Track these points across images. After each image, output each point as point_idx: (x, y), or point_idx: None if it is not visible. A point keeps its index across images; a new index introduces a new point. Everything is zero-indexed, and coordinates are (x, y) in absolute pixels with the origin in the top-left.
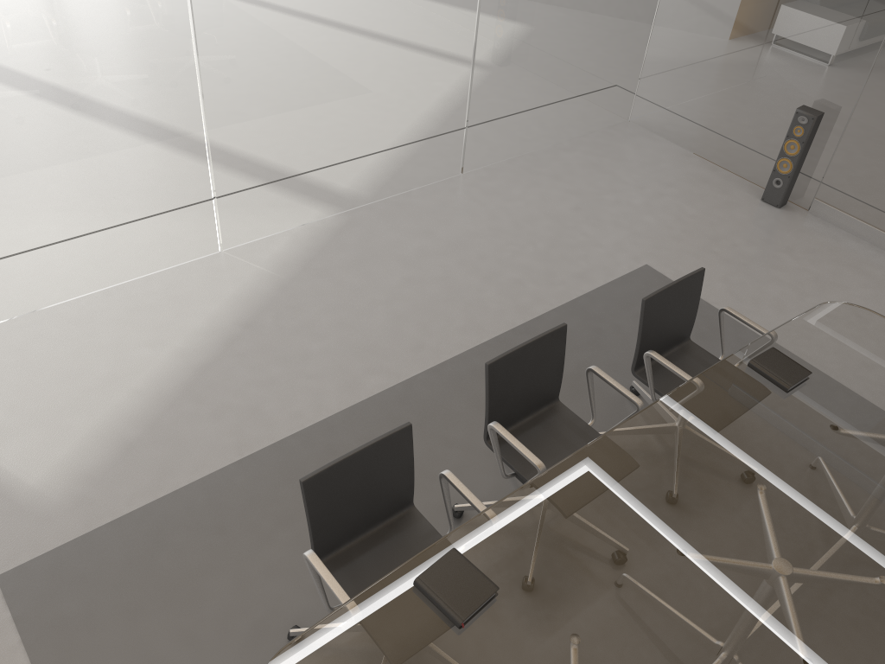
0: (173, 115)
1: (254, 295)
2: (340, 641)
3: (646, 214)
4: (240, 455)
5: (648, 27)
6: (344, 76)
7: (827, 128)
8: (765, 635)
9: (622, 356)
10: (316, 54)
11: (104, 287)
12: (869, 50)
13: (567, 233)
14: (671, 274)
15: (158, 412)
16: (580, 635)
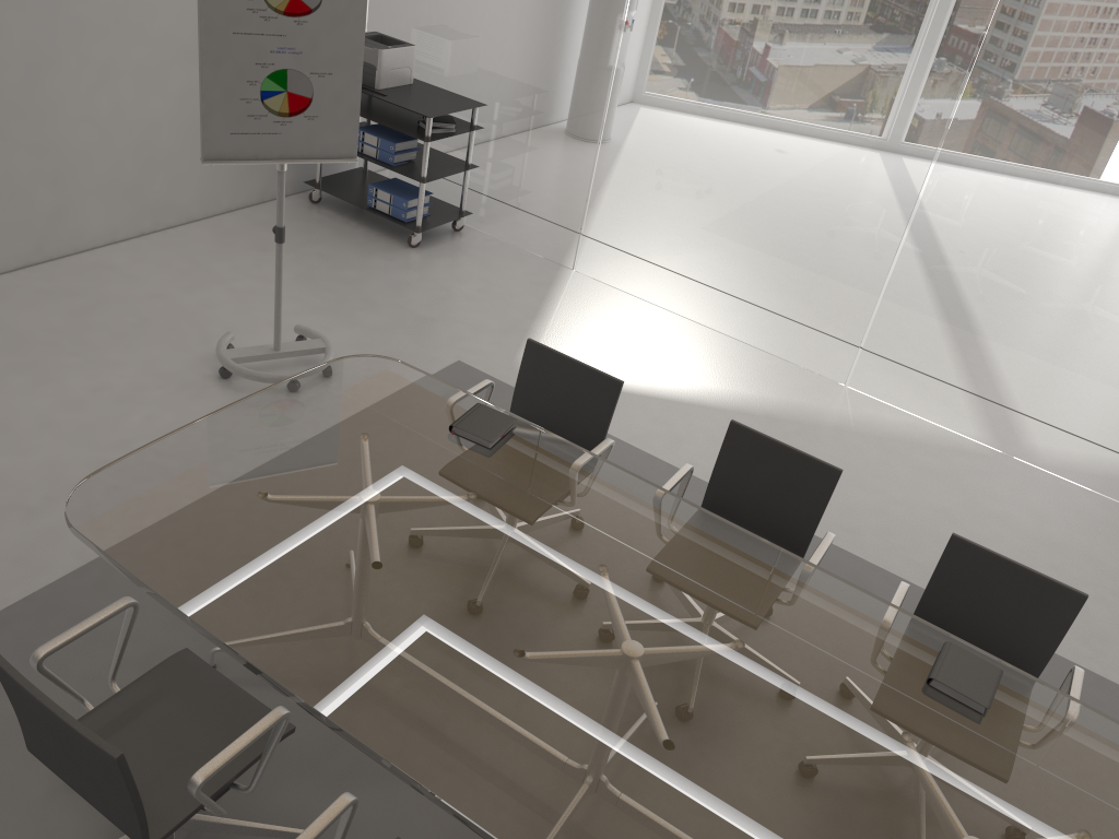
0: (871, 231)
1: (811, 414)
2: (415, 382)
3: None
4: (627, 440)
5: None
6: (1072, 300)
7: None
8: (532, 616)
9: None
10: (1049, 258)
11: (737, 338)
12: None
13: None
14: None
15: (636, 392)
16: (474, 494)
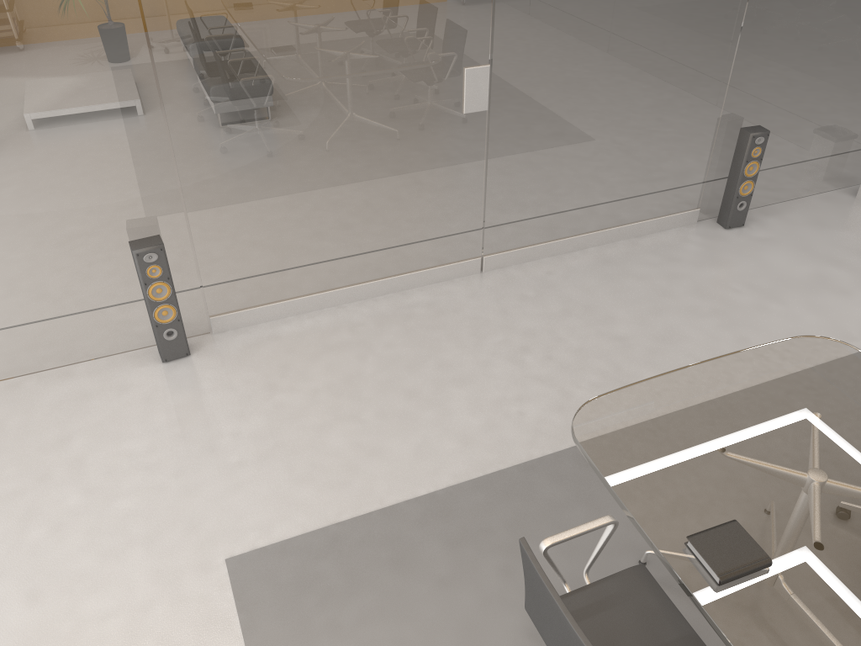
0: None
1: None
2: None
3: (112, 503)
4: None
5: None
6: None
7: (170, 246)
8: None
9: None
10: None
11: None
12: (157, 145)
13: (89, 643)
14: (261, 537)
15: None
16: None
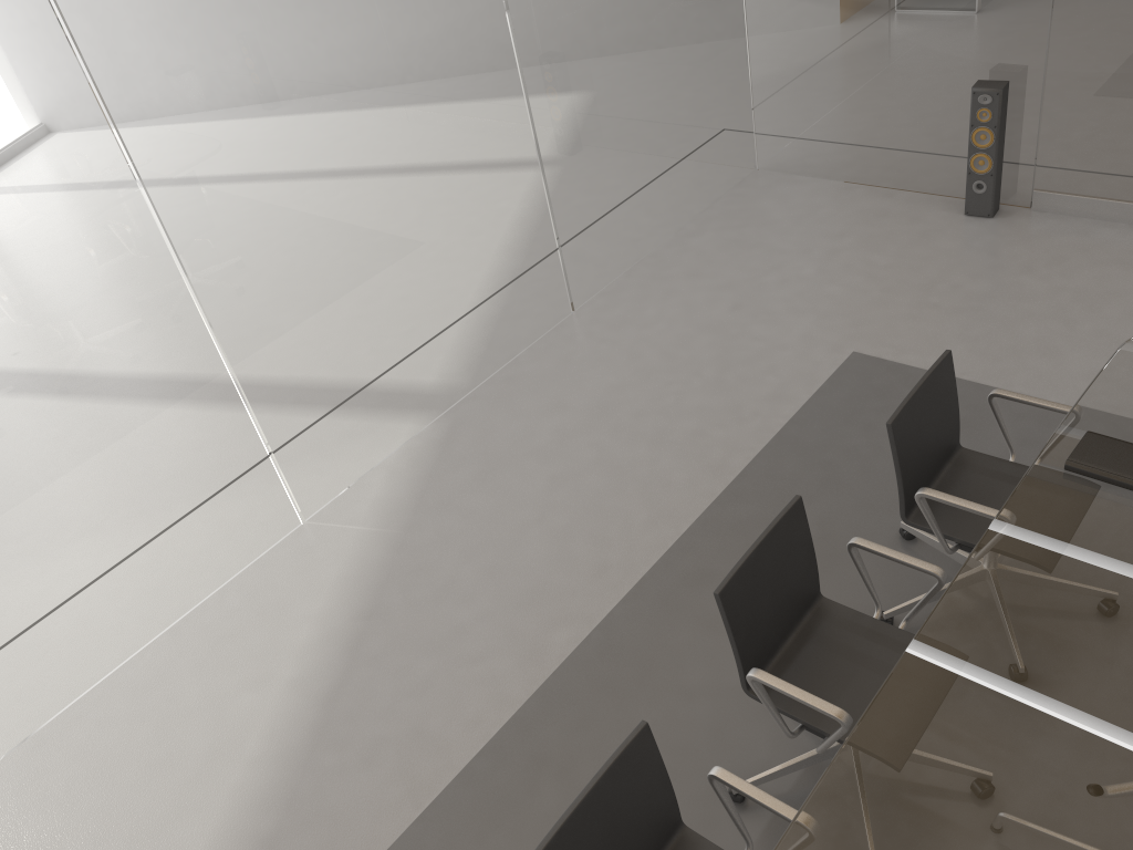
0: (187, 378)
1: (365, 568)
2: None
3: (826, 285)
4: (419, 807)
5: (743, 48)
6: (388, 248)
7: (1019, 98)
8: None
9: (872, 490)
10: (344, 235)
11: (168, 625)
12: None
13: (736, 345)
14: (890, 354)
15: (292, 781)
16: None
